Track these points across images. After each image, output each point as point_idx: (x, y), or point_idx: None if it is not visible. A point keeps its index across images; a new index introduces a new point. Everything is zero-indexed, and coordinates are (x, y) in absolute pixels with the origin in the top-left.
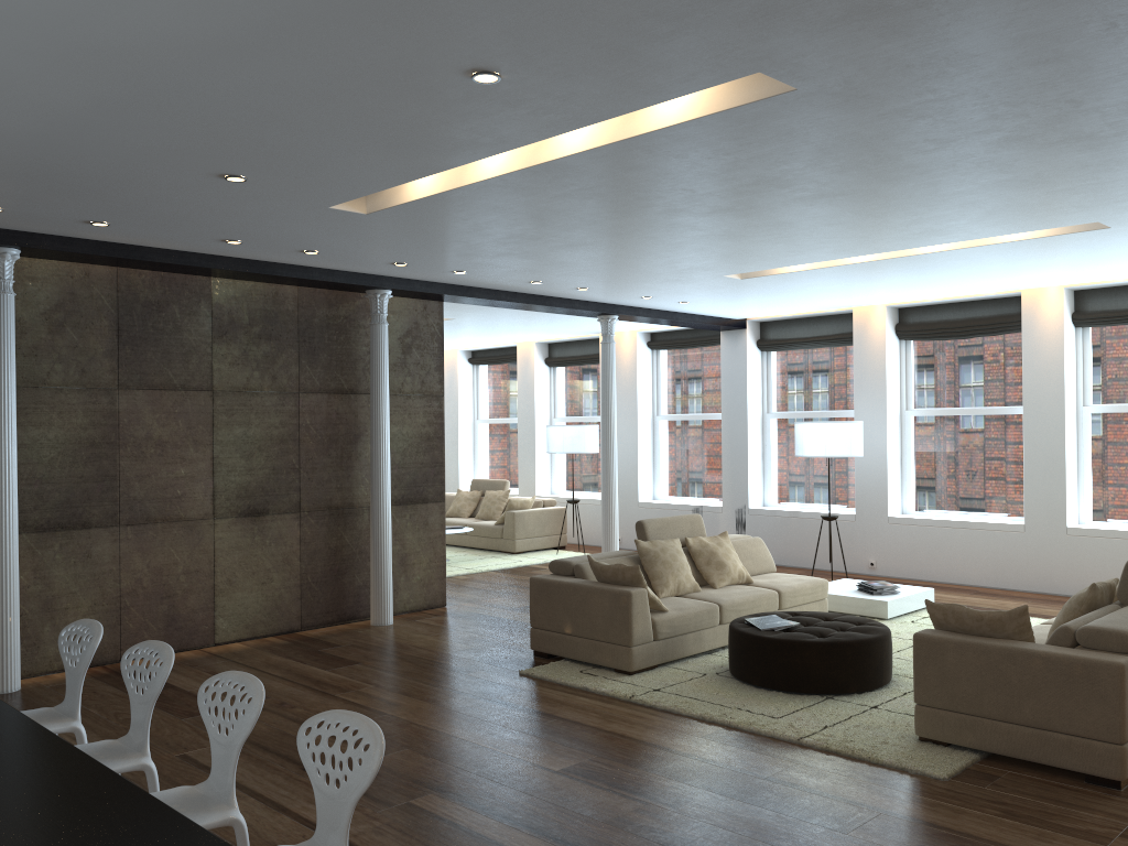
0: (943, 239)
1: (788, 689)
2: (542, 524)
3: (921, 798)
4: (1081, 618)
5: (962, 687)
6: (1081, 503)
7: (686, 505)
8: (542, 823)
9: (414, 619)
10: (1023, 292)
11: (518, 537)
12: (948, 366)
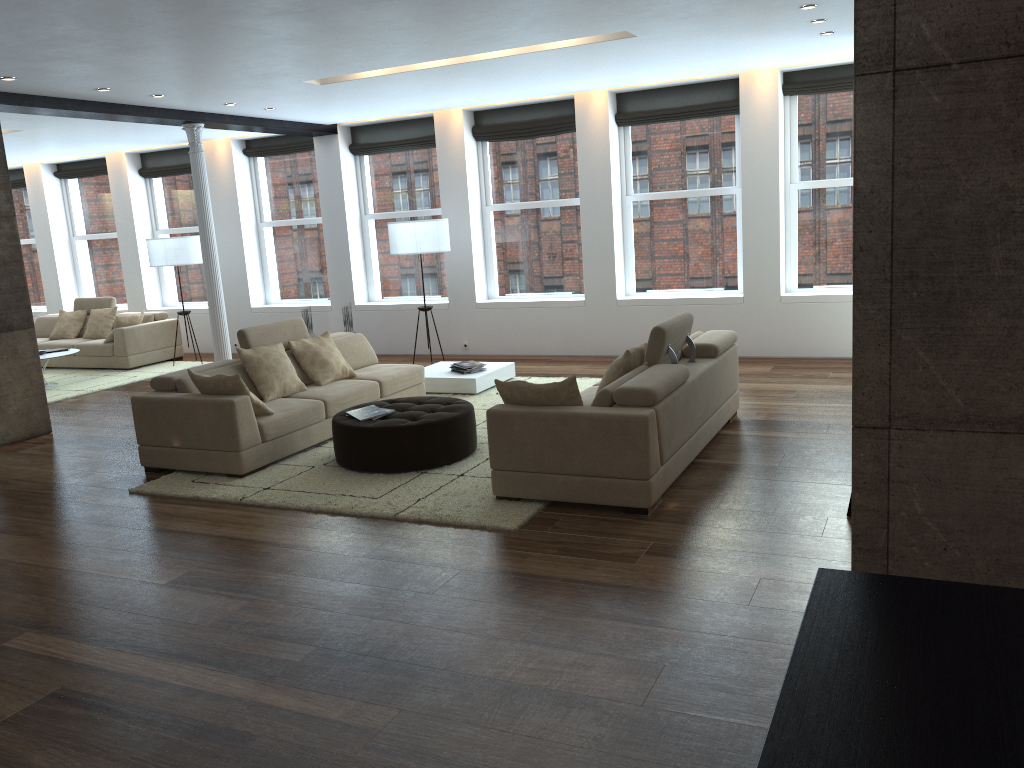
0: (500, 46)
1: (387, 470)
2: (155, 338)
3: (496, 549)
4: (617, 381)
5: (527, 451)
6: (627, 279)
7: (297, 307)
8: (147, 639)
9: (16, 451)
10: (576, 95)
11: (130, 353)
12: (519, 164)
